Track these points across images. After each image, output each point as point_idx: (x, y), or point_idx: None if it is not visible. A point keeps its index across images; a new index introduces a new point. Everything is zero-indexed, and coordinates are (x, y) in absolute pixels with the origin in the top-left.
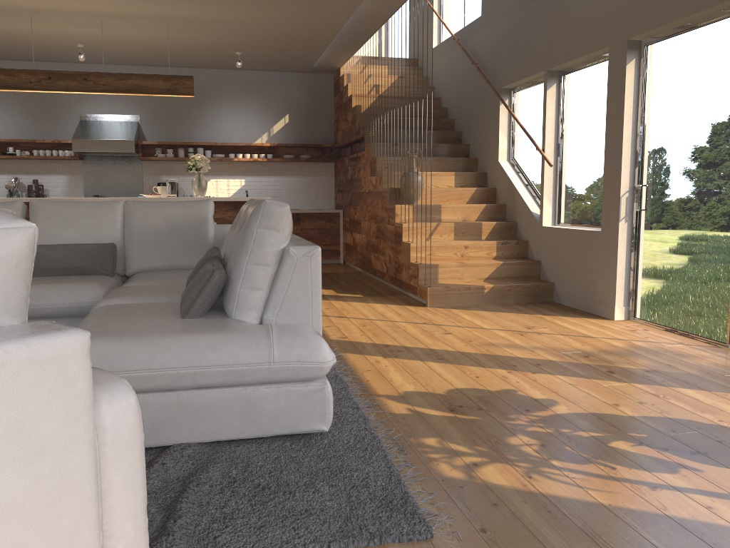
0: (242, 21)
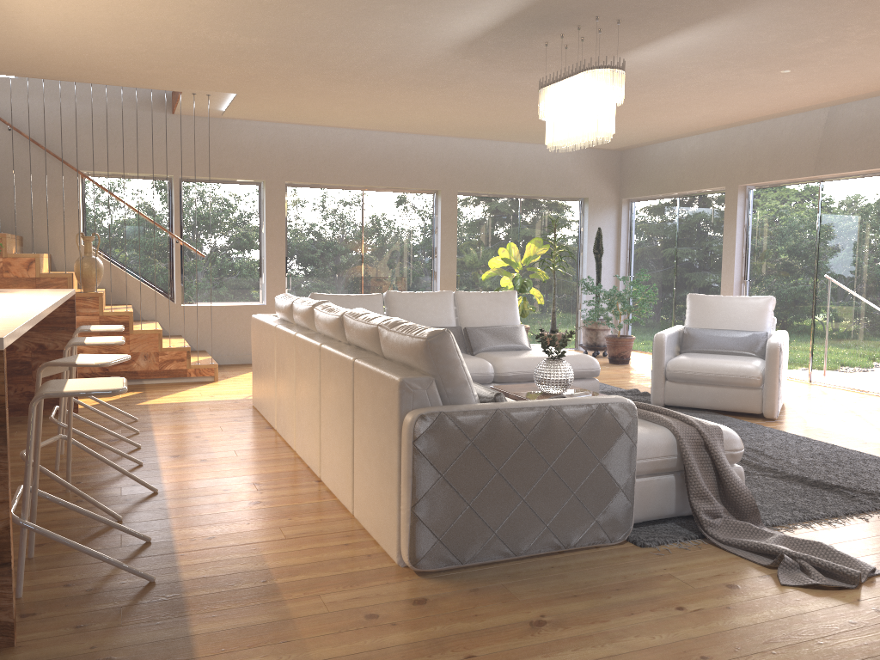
0: (14, 41)
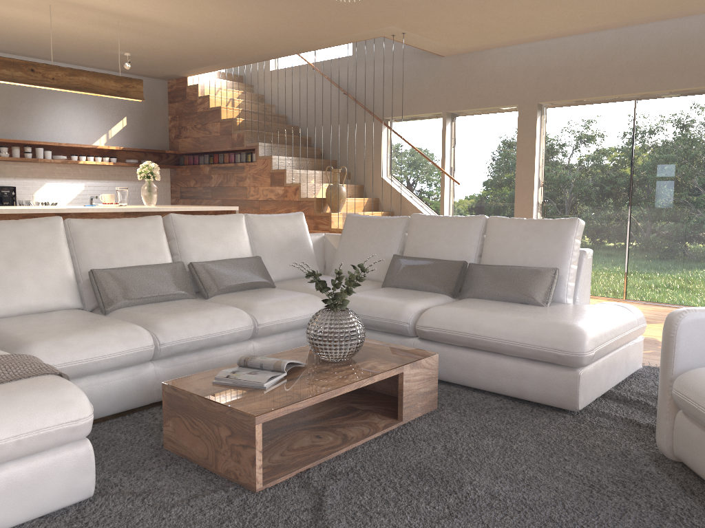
0: (198, 33)
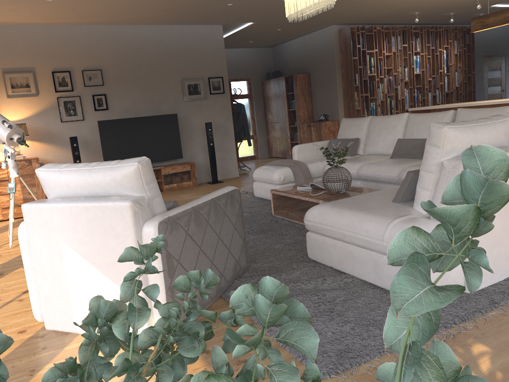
0: None
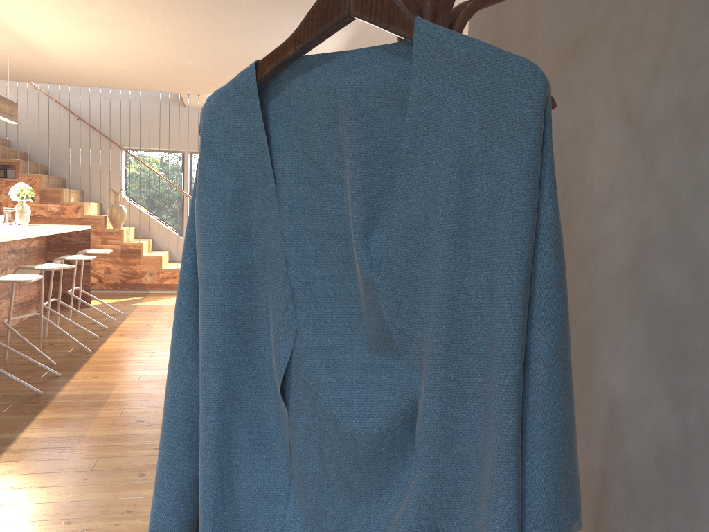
0: (54, 65)
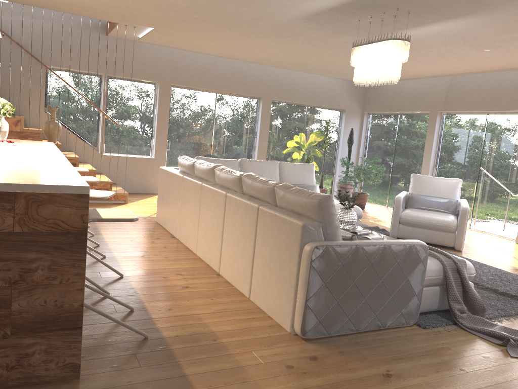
0: None
